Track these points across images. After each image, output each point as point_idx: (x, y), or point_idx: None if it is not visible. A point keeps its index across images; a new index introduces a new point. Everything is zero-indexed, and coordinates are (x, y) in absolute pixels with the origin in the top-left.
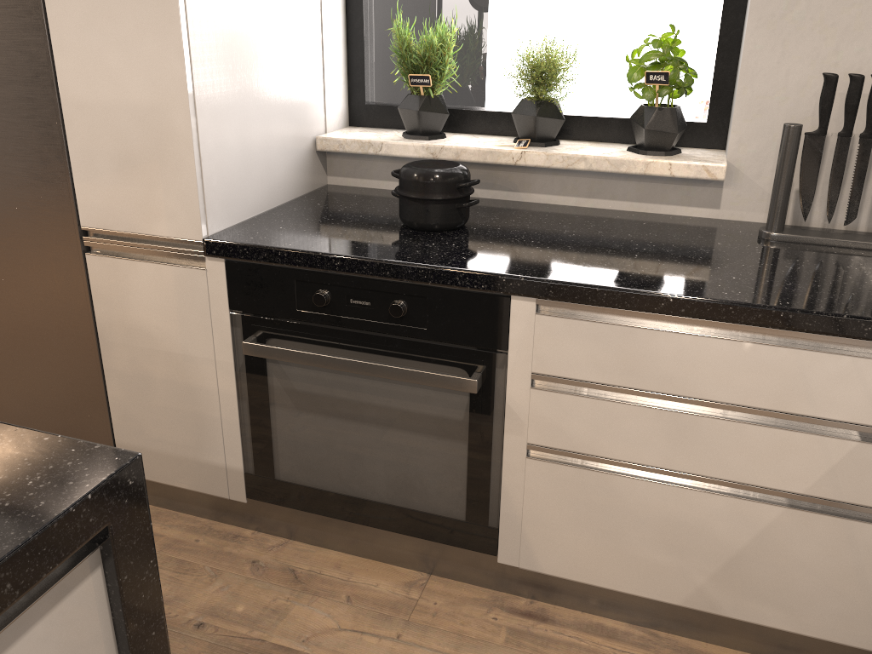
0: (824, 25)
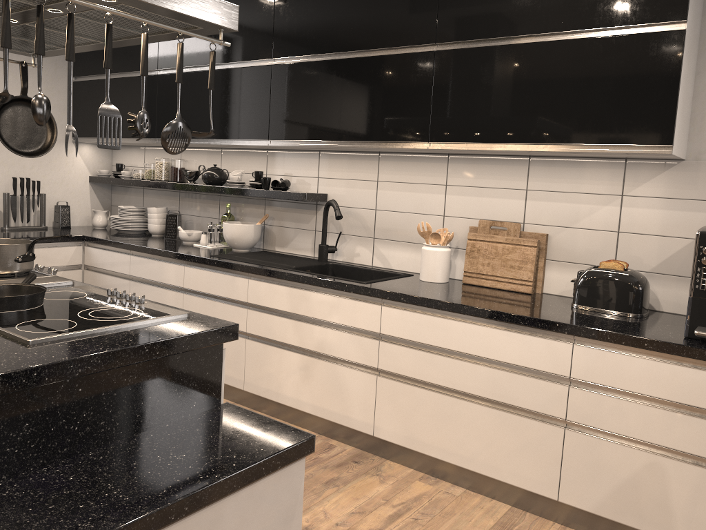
0: (4, 163)
